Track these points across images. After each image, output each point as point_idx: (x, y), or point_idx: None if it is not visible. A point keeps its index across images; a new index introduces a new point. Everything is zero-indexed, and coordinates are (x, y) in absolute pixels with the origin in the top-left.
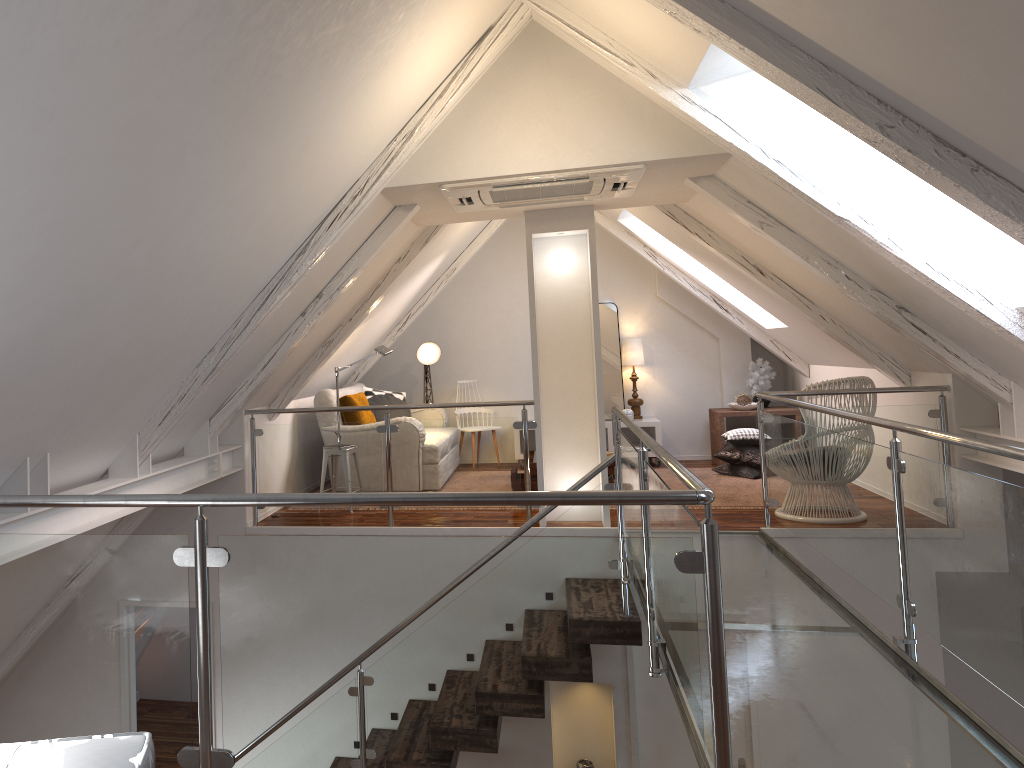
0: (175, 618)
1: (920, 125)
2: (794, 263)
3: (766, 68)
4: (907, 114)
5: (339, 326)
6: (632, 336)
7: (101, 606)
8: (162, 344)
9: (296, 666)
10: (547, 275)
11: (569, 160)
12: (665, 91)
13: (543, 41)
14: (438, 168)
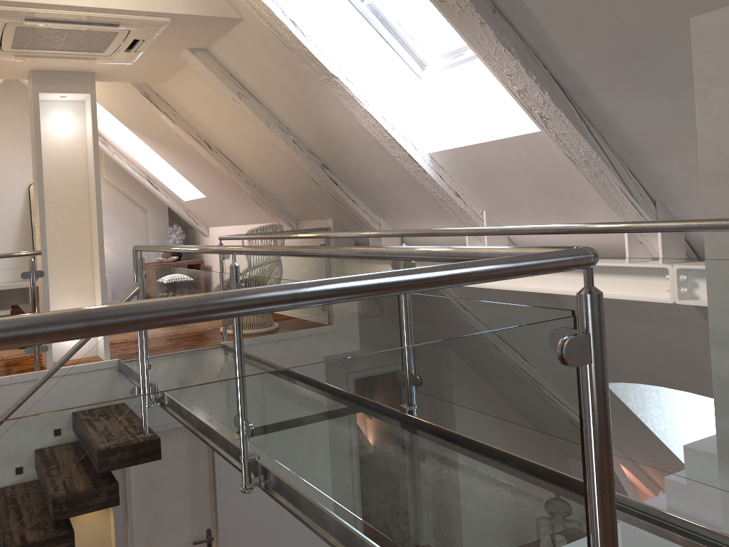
0: None
1: None
2: (244, 135)
3: None
4: None
5: None
6: None
7: None
8: None
9: None
10: (49, 136)
11: None
12: None
13: None
14: None
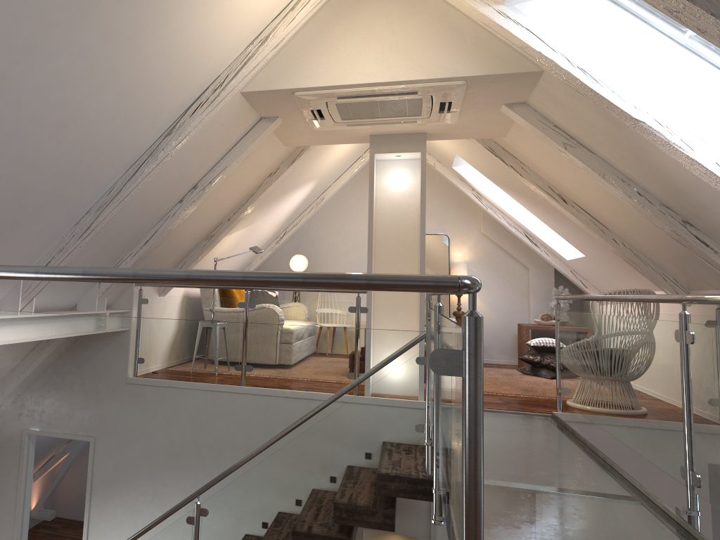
0: None
1: None
2: (592, 188)
3: None
4: None
5: (219, 224)
6: (459, 262)
7: None
8: (31, 191)
9: (9, 456)
10: (386, 190)
11: (400, 73)
12: (484, 7)
13: None
14: (291, 77)
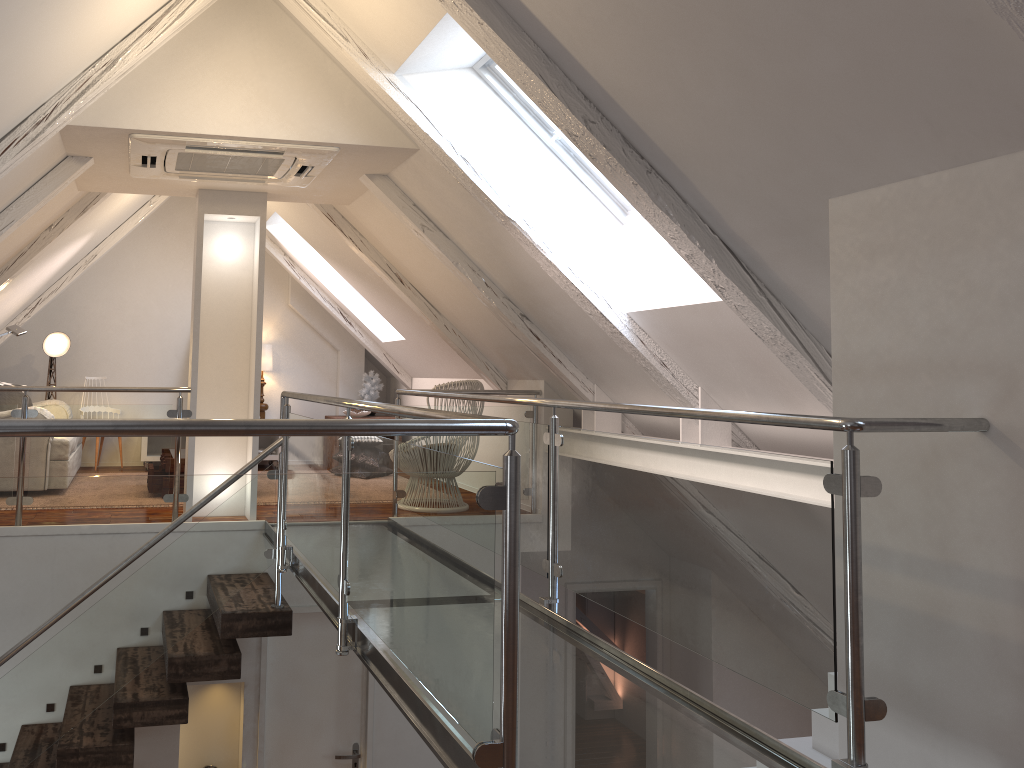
0: None
1: (613, 125)
2: (436, 272)
3: (498, 48)
4: (606, 113)
5: None
6: (263, 342)
7: None
8: None
9: (10, 658)
10: (213, 260)
11: (270, 130)
12: (375, 72)
13: (255, 2)
14: (132, 114)
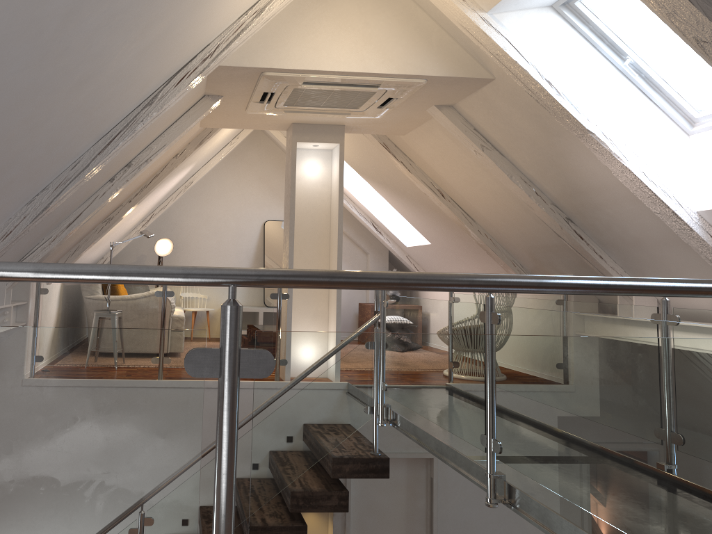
0: (177, 461)
1: None
2: (481, 186)
3: None
4: None
5: (119, 206)
6: None
7: (47, 444)
8: (16, 160)
9: (368, 528)
10: (300, 178)
11: (373, 66)
12: (470, 12)
13: None
14: (265, 55)
